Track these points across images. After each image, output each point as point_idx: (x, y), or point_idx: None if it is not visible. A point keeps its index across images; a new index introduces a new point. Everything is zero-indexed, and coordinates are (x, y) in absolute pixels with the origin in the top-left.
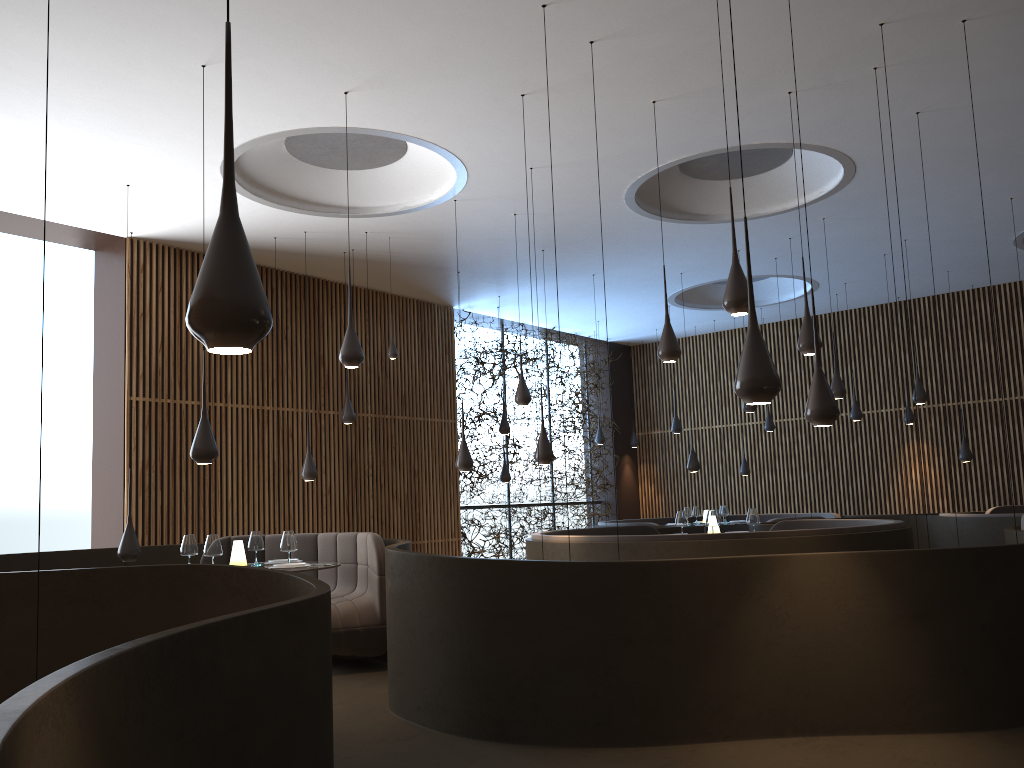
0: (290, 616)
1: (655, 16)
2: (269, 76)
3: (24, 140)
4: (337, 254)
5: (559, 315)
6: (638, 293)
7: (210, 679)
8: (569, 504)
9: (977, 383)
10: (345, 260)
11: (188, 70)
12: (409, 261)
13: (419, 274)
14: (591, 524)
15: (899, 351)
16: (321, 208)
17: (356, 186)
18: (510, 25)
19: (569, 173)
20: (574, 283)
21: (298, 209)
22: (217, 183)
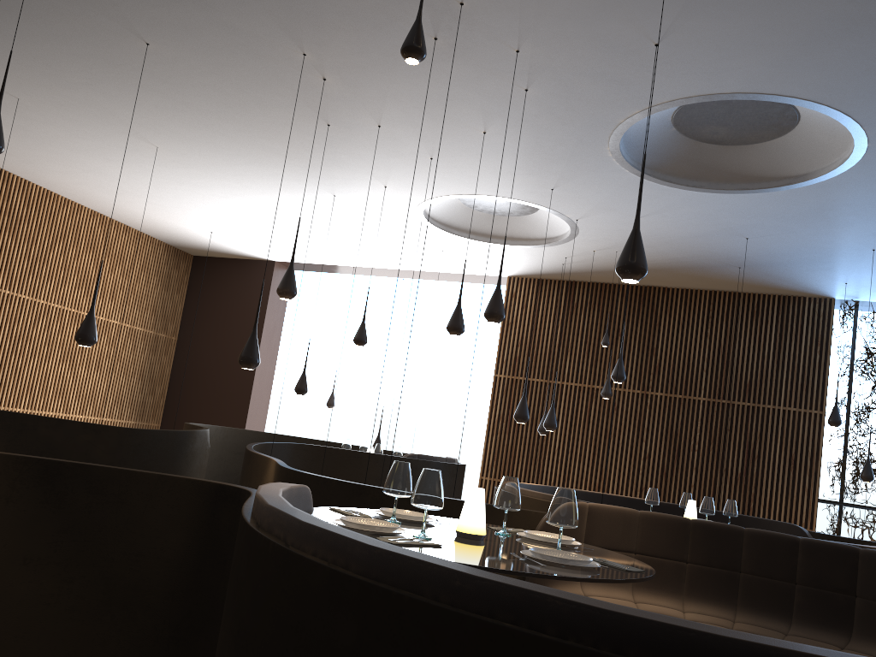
0: (88, 427)
1: (361, 104)
2: (354, 191)
3: (374, 240)
4: None
5: None
6: None
7: (32, 431)
8: None
9: None
10: None
11: (336, 199)
12: (678, 265)
13: (716, 273)
14: None
15: None
16: (540, 241)
17: (544, 222)
18: (343, 137)
19: (581, 184)
20: None
21: (526, 245)
22: (463, 241)
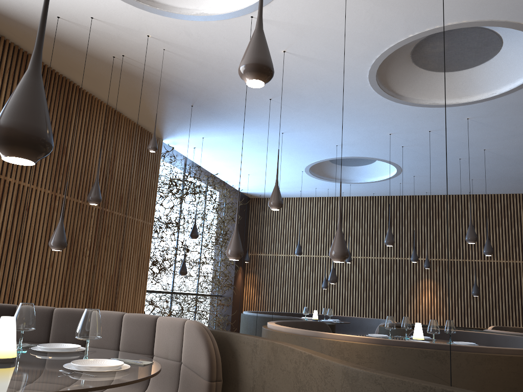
0: None
1: None
2: None
3: None
4: (106, 57)
5: (229, 164)
6: (294, 156)
7: None
8: (207, 295)
9: (465, 249)
10: (109, 67)
11: None
12: (162, 83)
13: (160, 100)
14: (218, 311)
15: (421, 224)
16: None
17: None
18: None
19: (367, 12)
20: (263, 138)
21: None
22: None
